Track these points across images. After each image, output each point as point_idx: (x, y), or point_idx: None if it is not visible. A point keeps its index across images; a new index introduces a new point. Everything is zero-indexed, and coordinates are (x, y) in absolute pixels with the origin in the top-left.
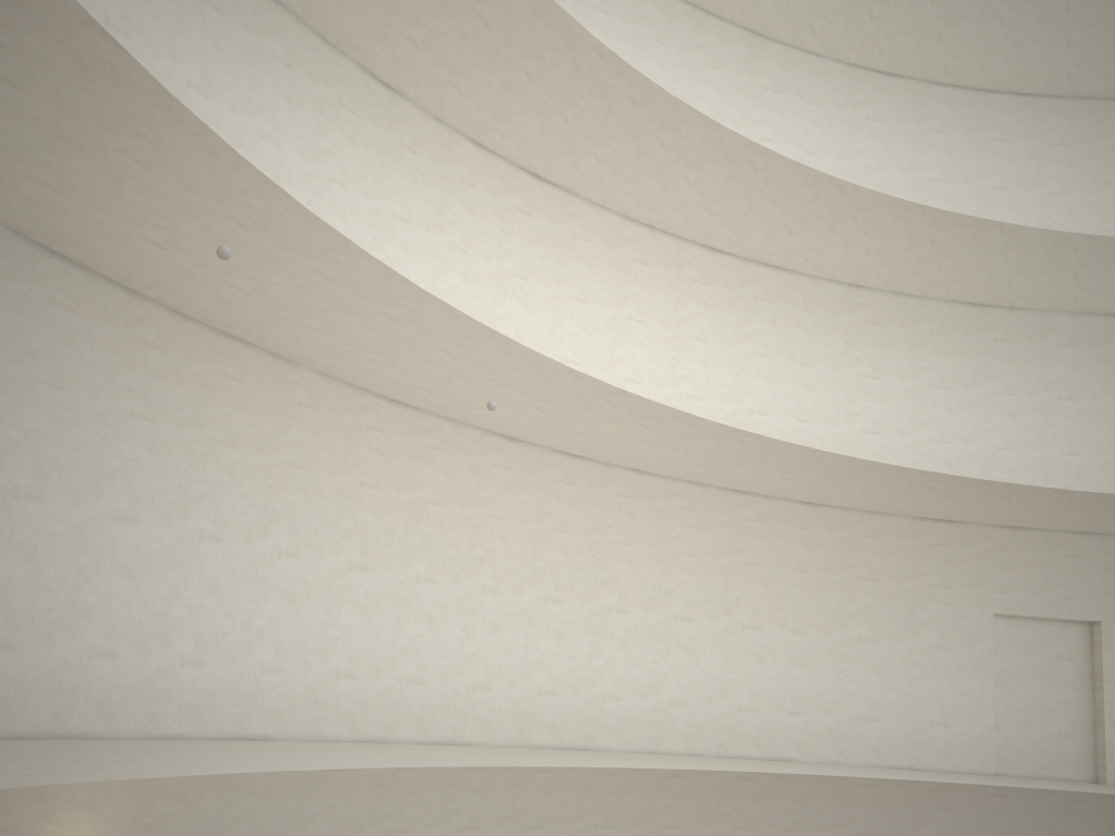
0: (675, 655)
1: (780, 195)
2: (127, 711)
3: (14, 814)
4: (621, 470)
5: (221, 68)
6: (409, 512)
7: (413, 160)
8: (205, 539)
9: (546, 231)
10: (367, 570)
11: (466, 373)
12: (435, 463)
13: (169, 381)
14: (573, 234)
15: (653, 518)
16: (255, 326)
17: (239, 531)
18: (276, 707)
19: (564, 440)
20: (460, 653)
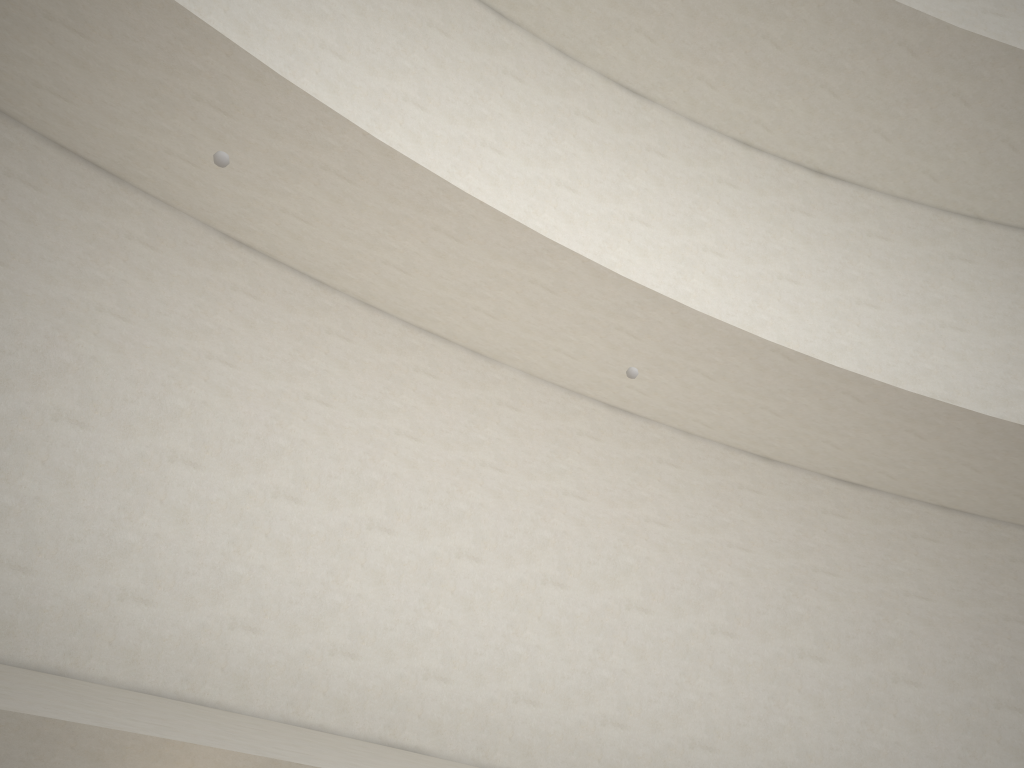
0: (995, 756)
1: None
2: (265, 689)
3: (129, 767)
4: (920, 506)
5: (442, 83)
6: (624, 529)
7: (660, 163)
8: (373, 528)
9: (827, 230)
10: (564, 587)
11: (662, 362)
12: (661, 478)
13: (351, 369)
14: (865, 232)
15: (968, 570)
16: (436, 314)
17: (413, 525)
18: (436, 718)
19: (827, 459)
20: (675, 700)
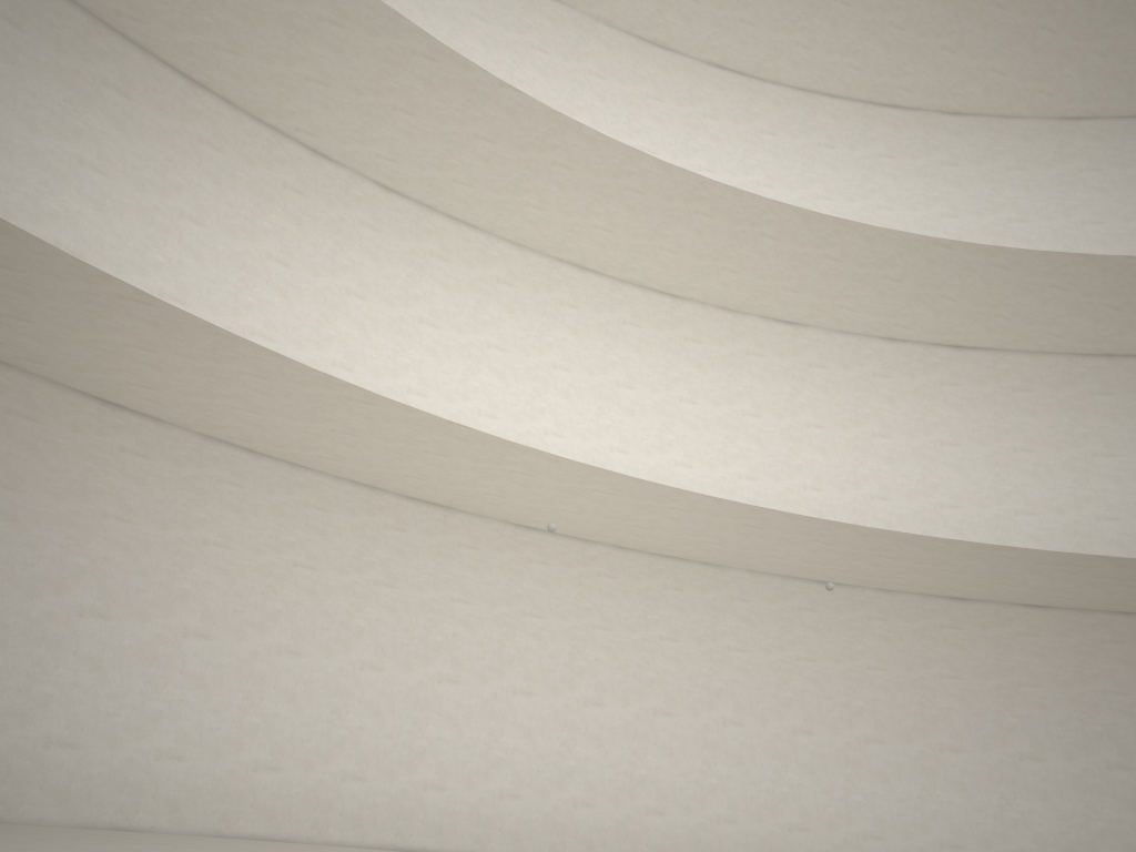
0: None
1: None
2: (605, 847)
3: None
4: (1102, 615)
5: (642, 363)
6: (850, 678)
7: (822, 374)
8: (658, 714)
9: (975, 394)
10: (811, 734)
11: (853, 554)
12: (872, 631)
13: (619, 598)
14: (1009, 388)
15: None
16: (674, 547)
17: (686, 706)
18: (732, 851)
19: (1009, 593)
20: (920, 811)
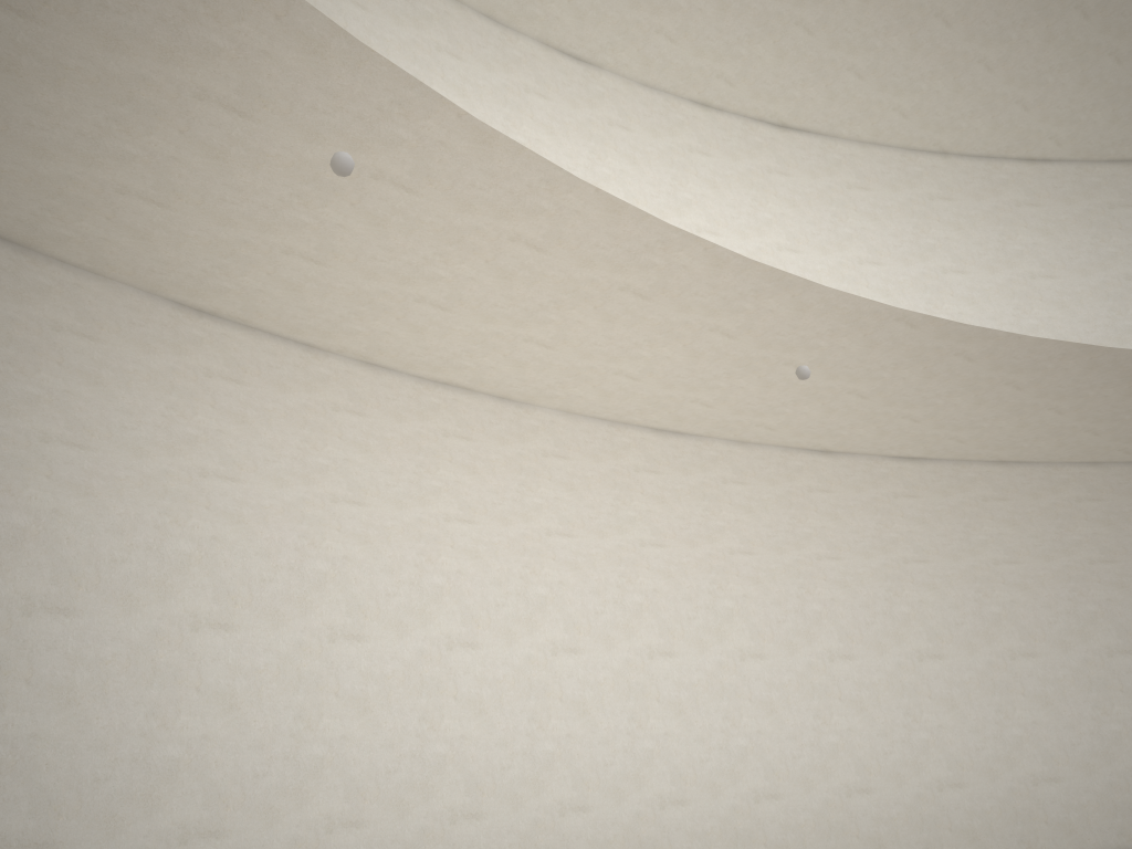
0: (1123, 705)
1: (1126, 44)
2: None
3: None
4: (980, 466)
5: None
6: (712, 569)
7: (627, 138)
8: (454, 647)
9: (809, 188)
10: (672, 655)
11: (751, 361)
12: (731, 500)
13: (374, 451)
14: (844, 185)
15: (1042, 521)
16: (466, 359)
17: (496, 630)
18: None
19: (897, 437)
20: (818, 748)
